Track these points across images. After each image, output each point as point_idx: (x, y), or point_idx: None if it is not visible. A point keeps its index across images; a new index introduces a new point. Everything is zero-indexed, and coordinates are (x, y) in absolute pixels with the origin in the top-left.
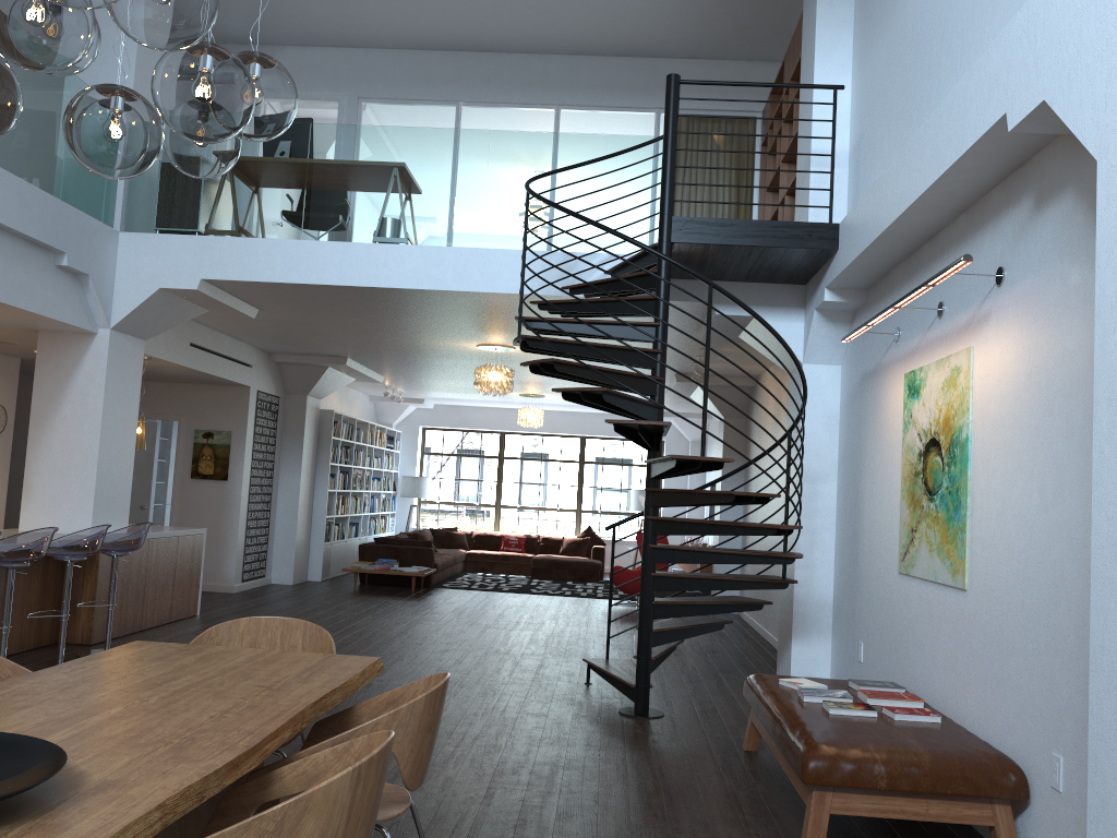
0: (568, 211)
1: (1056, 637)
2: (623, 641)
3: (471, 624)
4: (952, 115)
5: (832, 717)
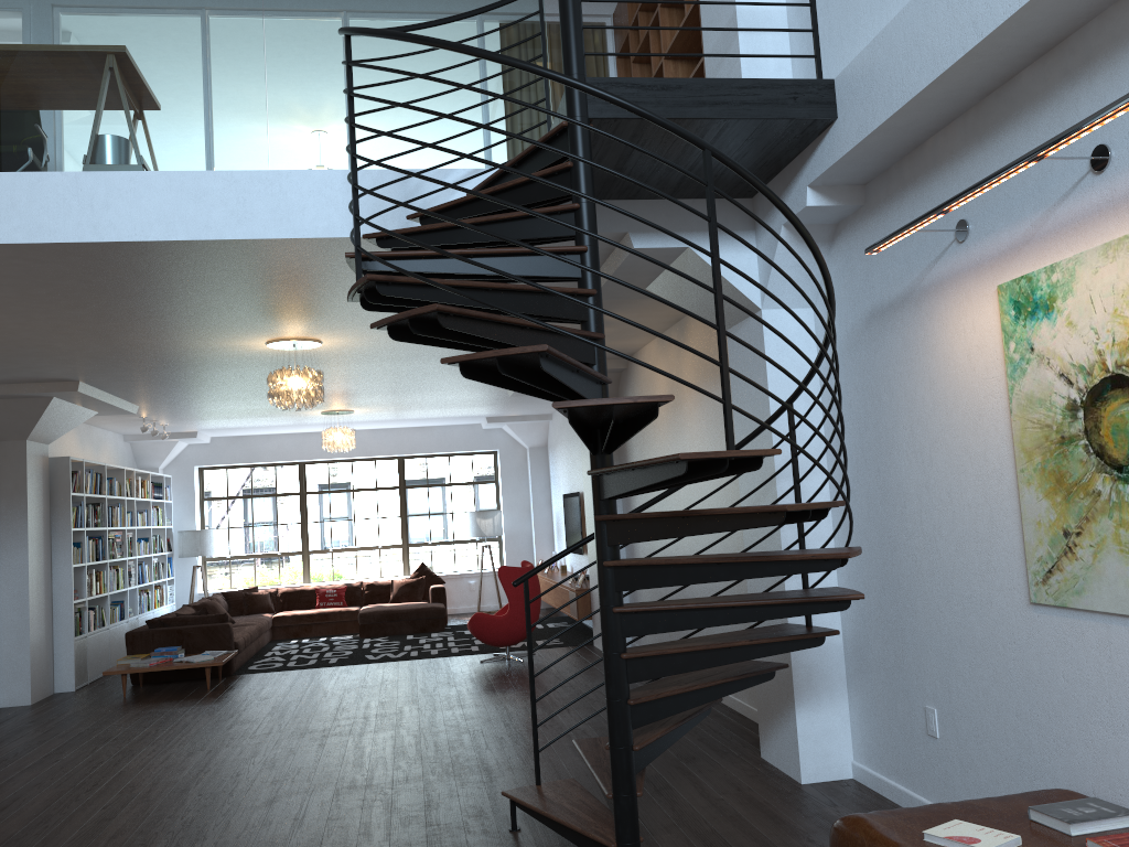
0: (435, 40)
1: None
2: (521, 725)
3: (302, 734)
4: None
5: None
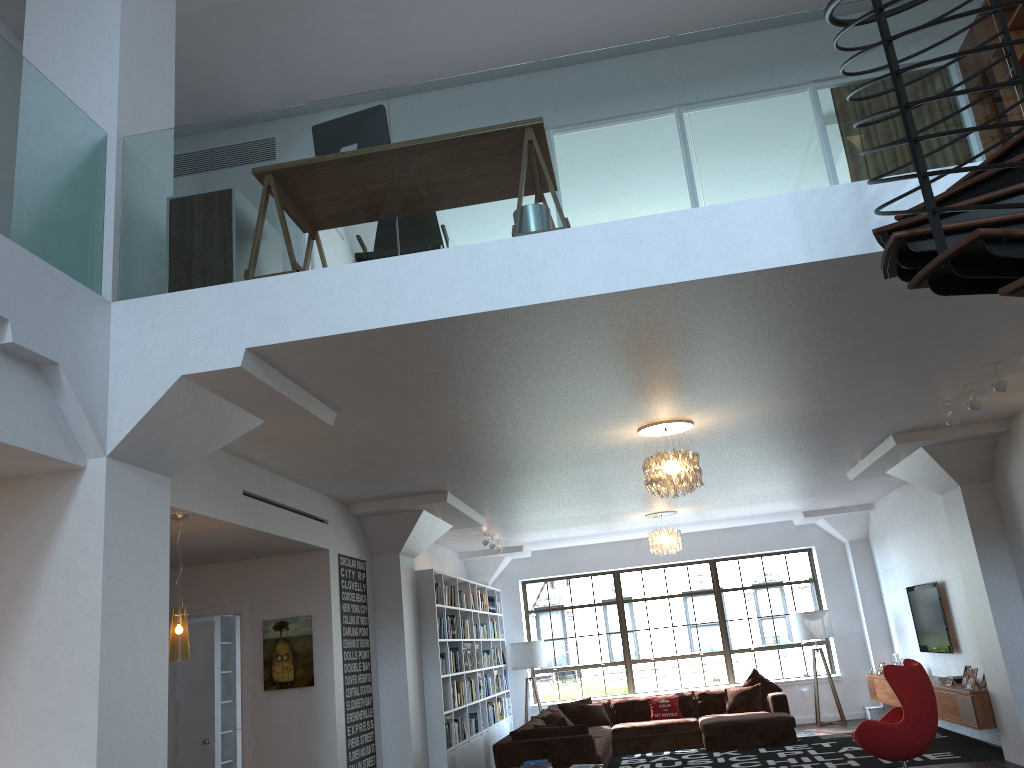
0: None
1: None
2: None
3: None
4: None
5: None
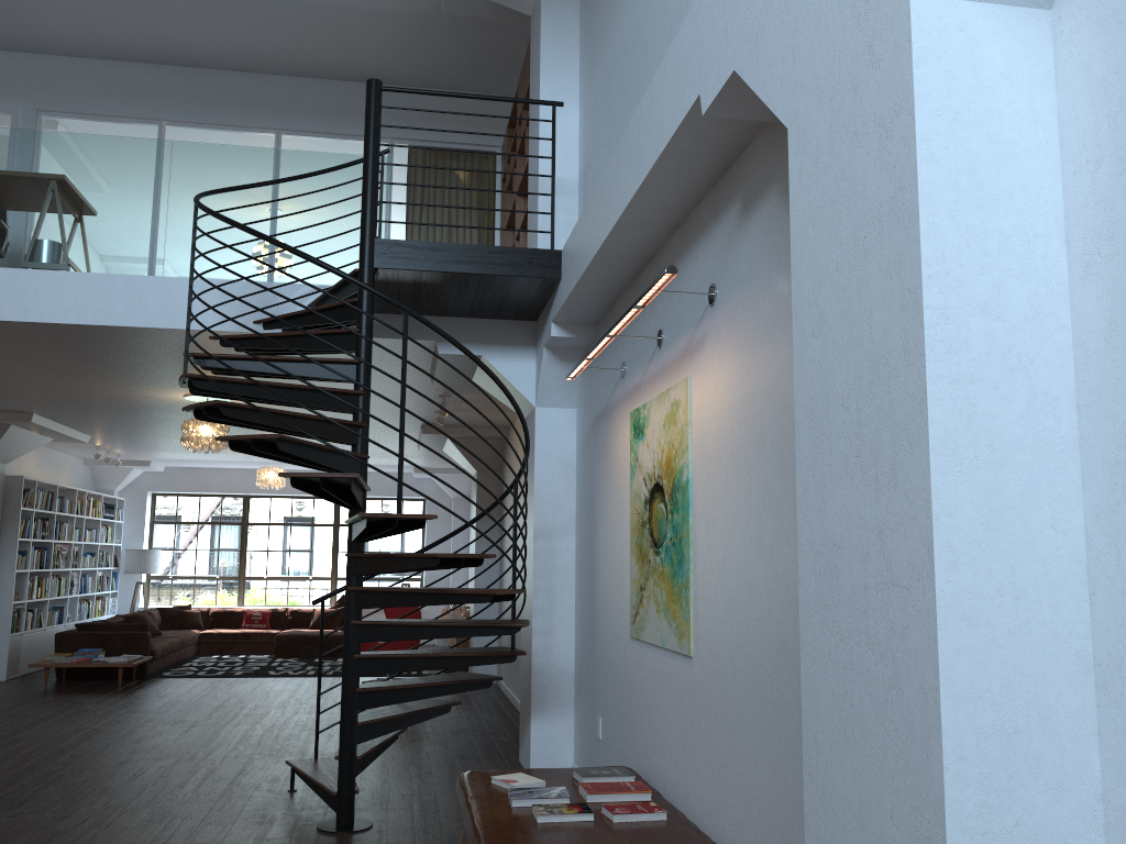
0: (236, 223)
1: (780, 715)
2: None
3: (176, 723)
4: (653, 109)
5: (540, 827)
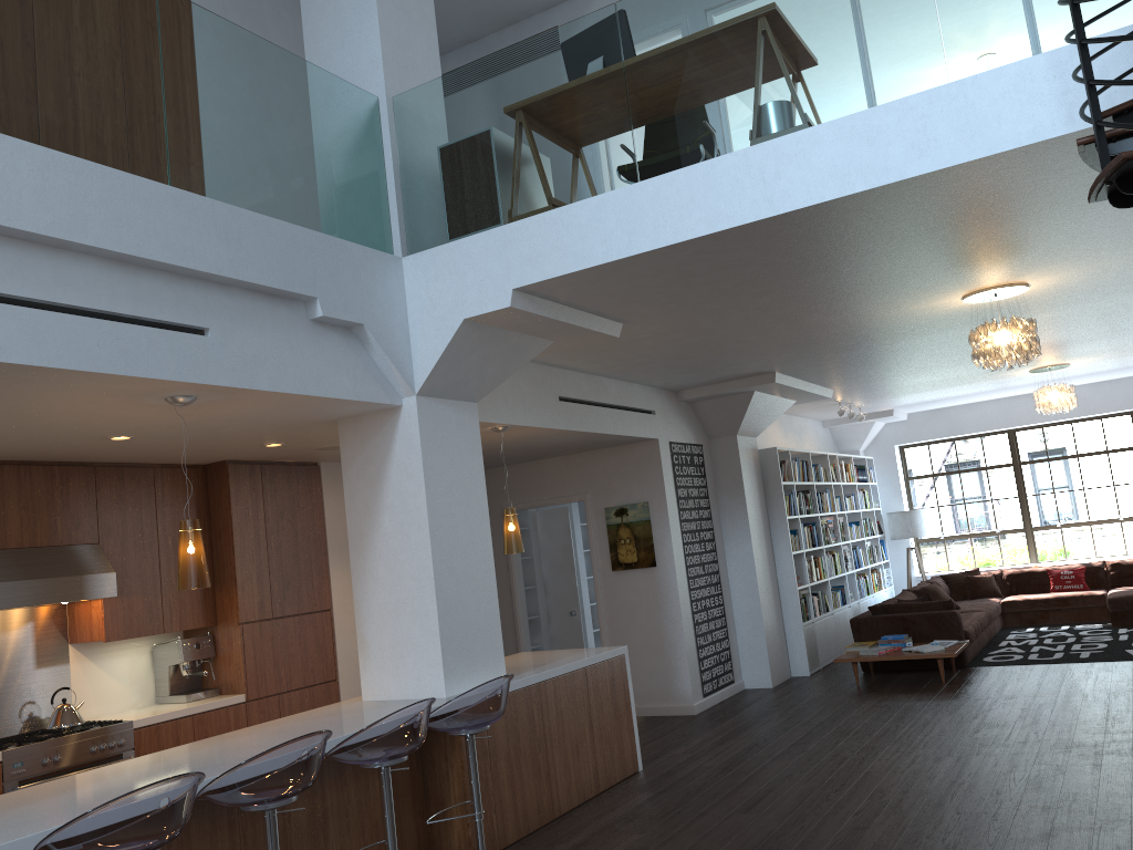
0: None
1: None
2: None
3: (1066, 748)
4: None
5: None
